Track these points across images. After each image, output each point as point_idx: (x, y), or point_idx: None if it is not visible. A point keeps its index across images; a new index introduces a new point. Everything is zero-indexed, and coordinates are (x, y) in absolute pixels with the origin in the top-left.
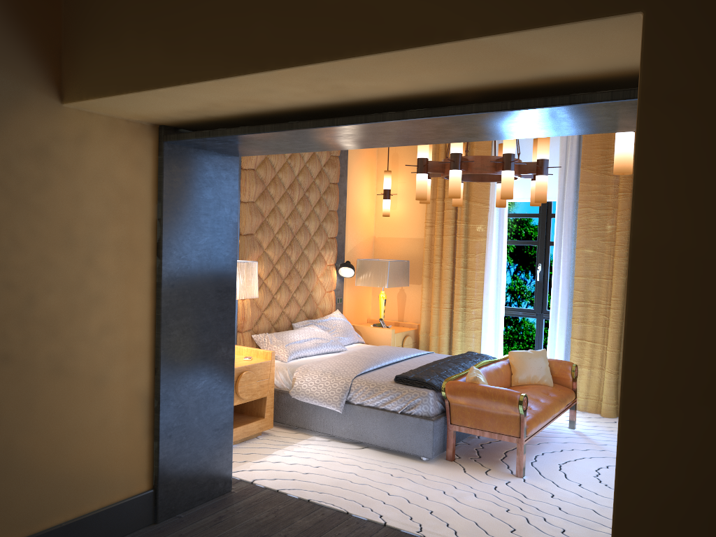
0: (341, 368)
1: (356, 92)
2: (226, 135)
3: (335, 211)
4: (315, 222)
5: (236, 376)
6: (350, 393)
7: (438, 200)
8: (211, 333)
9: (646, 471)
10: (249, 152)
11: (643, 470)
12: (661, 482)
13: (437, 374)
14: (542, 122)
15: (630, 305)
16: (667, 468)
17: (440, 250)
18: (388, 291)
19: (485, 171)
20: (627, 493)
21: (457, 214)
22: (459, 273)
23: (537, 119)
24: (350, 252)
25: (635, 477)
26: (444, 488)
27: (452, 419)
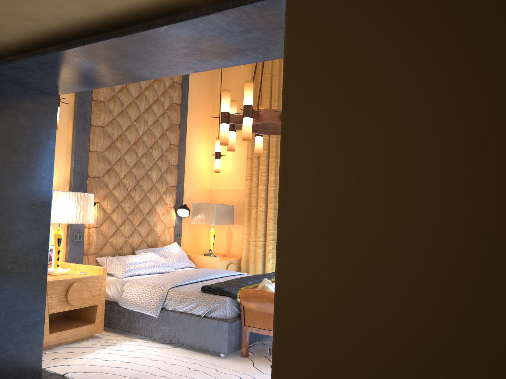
0: (162, 282)
1: (104, 0)
2: (21, 60)
3: (175, 165)
4: (157, 172)
5: (67, 286)
6: (165, 301)
7: (255, 159)
8: (23, 240)
9: (302, 314)
10: (60, 87)
11: (299, 314)
12: (317, 325)
13: (237, 285)
14: (270, 31)
15: (284, 130)
16: (322, 309)
17: (257, 197)
18: (219, 230)
19: (272, 121)
20: (284, 341)
21: (269, 169)
22: (270, 214)
23: (263, 25)
24: (189, 198)
25: (292, 323)
26: (230, 378)
27: (245, 321)
